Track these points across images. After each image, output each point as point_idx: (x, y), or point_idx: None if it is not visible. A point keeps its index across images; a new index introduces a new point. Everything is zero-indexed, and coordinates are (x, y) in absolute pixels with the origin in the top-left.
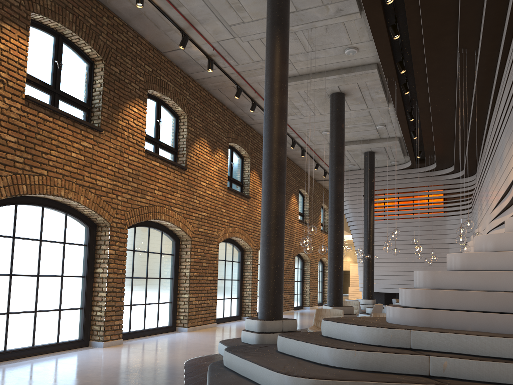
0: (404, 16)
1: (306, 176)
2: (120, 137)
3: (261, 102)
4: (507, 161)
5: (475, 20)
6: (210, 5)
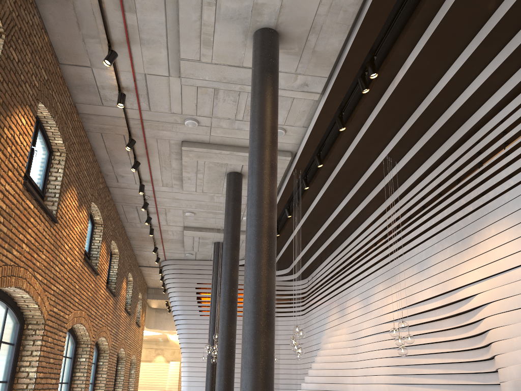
0: (350, 112)
1: (134, 259)
2: (2, 153)
3: (143, 163)
4: (445, 266)
5: (419, 133)
6: (170, 26)
